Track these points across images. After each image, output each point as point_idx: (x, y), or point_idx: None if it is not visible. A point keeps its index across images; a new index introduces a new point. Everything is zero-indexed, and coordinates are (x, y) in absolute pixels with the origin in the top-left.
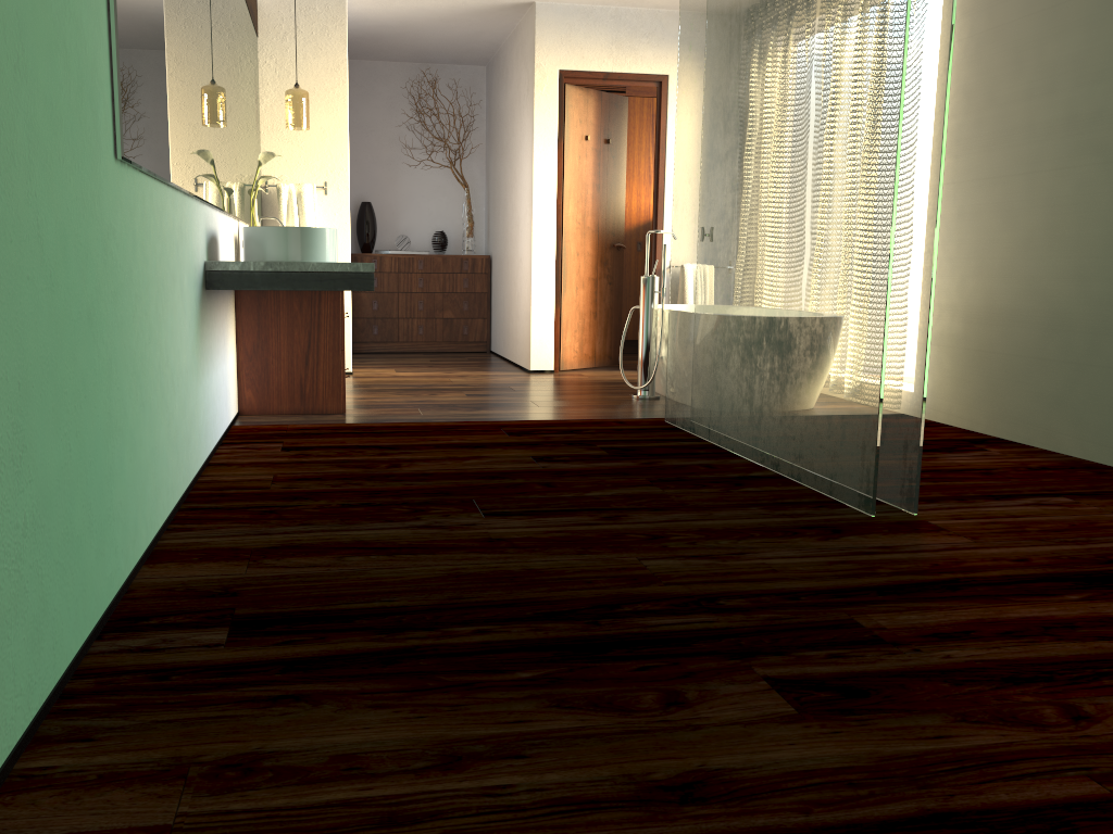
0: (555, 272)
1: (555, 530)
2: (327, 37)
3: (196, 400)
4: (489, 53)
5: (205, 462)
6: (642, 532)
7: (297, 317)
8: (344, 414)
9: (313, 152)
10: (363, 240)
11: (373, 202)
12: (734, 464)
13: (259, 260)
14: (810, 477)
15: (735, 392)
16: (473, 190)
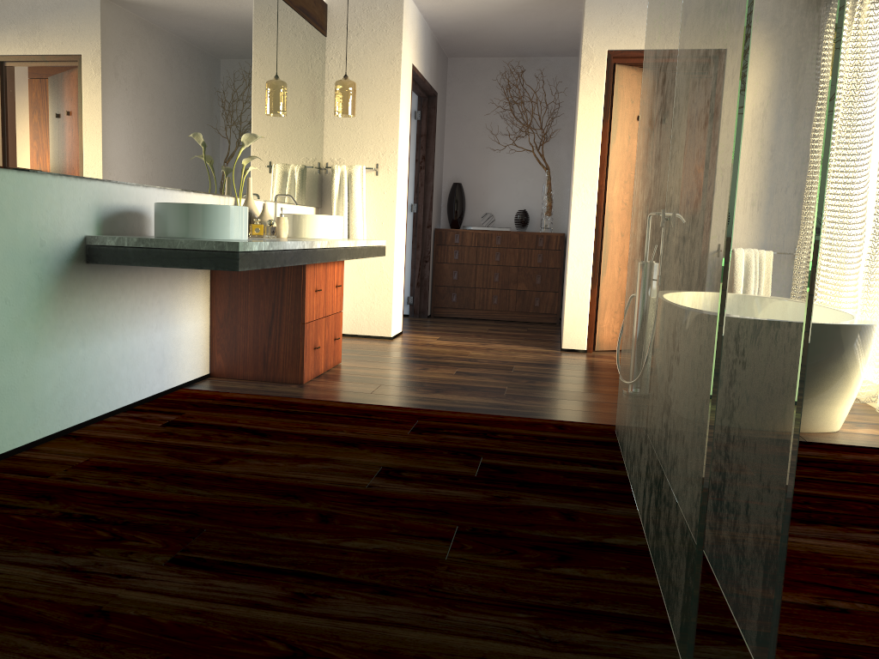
0: (593, 252)
1: (197, 609)
2: (385, 33)
3: (25, 374)
4: (573, 43)
5: (57, 433)
6: (295, 639)
7: (263, 289)
8: (301, 385)
9: (368, 137)
10: (451, 217)
11: (466, 183)
12: (608, 516)
13: (158, 235)
14: (660, 568)
15: (639, 419)
16: (553, 172)
